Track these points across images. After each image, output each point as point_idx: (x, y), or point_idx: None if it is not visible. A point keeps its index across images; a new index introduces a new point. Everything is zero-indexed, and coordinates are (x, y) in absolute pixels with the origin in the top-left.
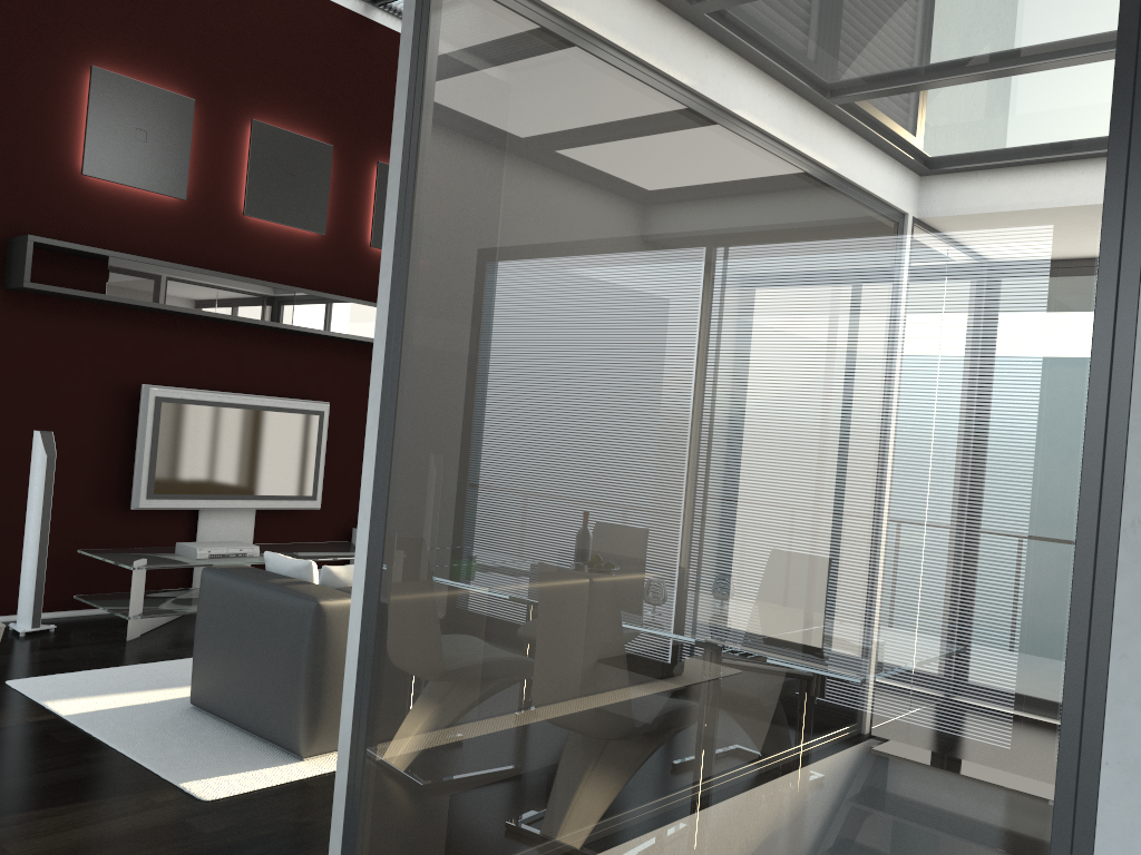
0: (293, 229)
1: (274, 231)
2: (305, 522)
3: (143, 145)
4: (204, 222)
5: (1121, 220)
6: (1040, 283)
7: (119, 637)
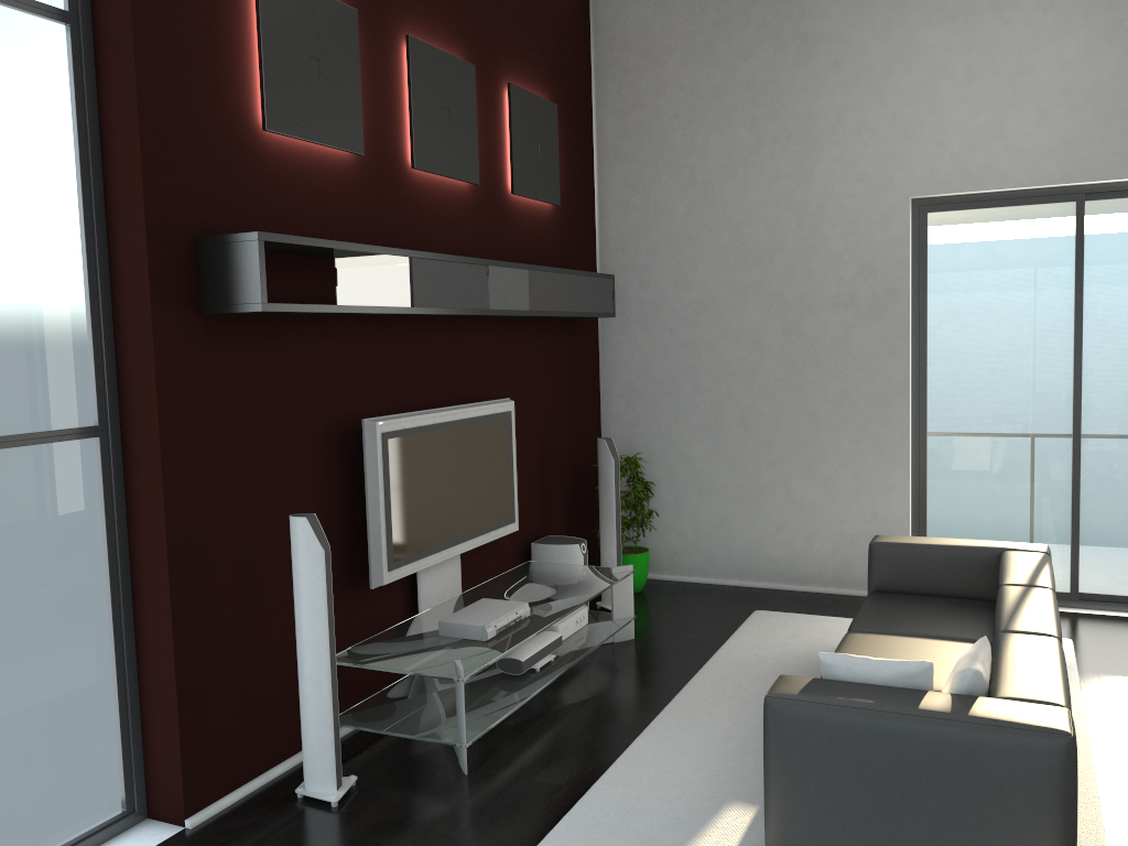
0: (449, 181)
1: (435, 185)
2: (492, 549)
3: (317, 80)
4: (377, 183)
5: None
6: None
7: (446, 770)
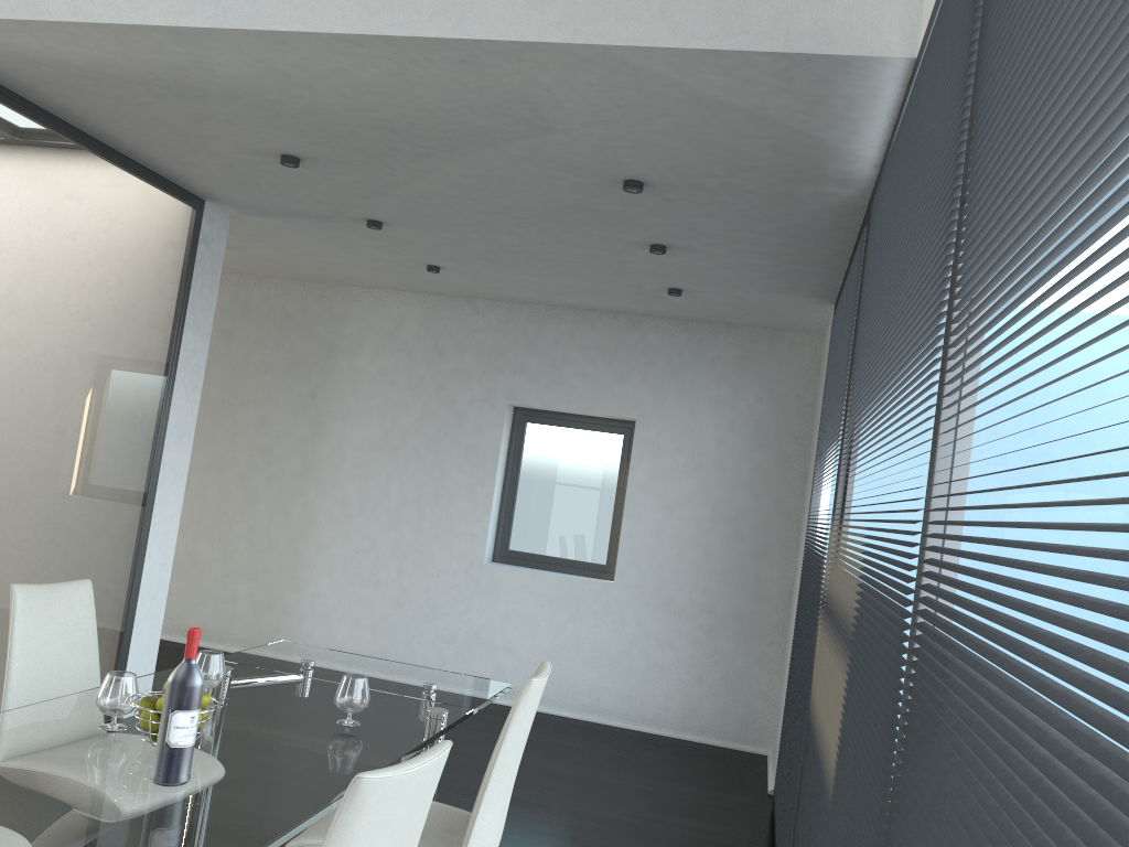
0: None
1: None
2: None
3: None
4: None
5: (173, 369)
6: (156, 383)
7: None
